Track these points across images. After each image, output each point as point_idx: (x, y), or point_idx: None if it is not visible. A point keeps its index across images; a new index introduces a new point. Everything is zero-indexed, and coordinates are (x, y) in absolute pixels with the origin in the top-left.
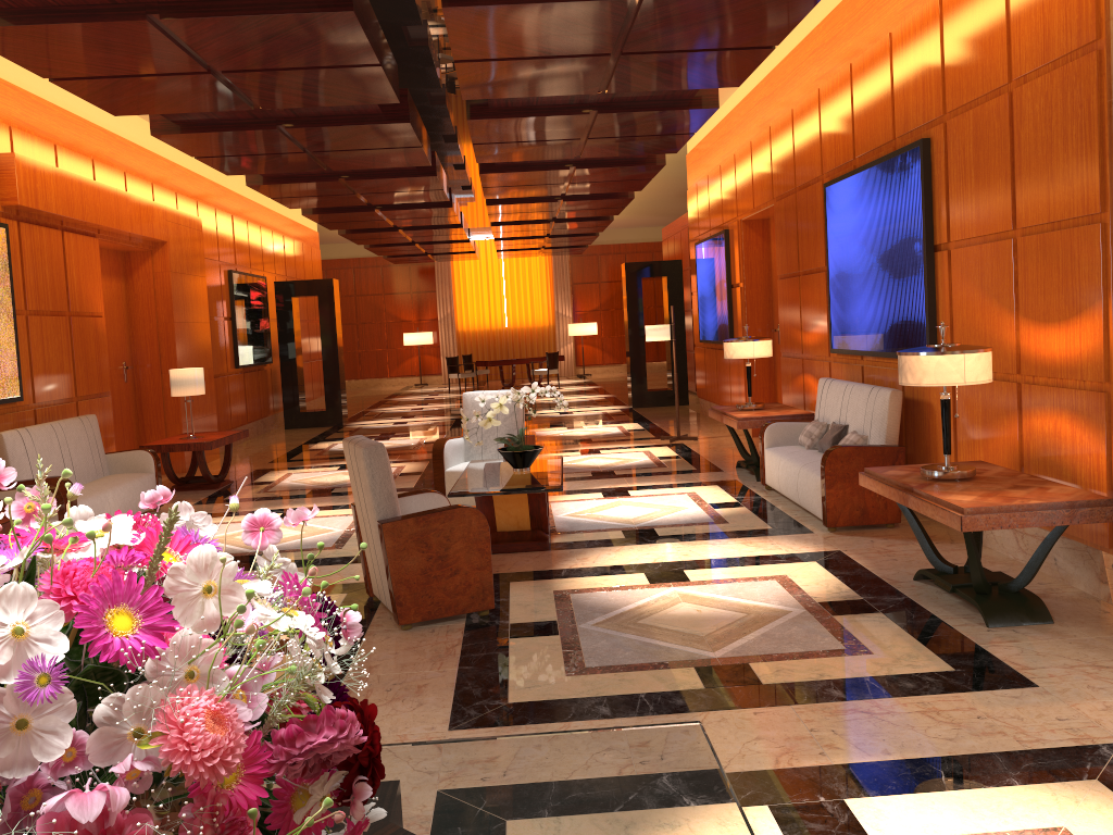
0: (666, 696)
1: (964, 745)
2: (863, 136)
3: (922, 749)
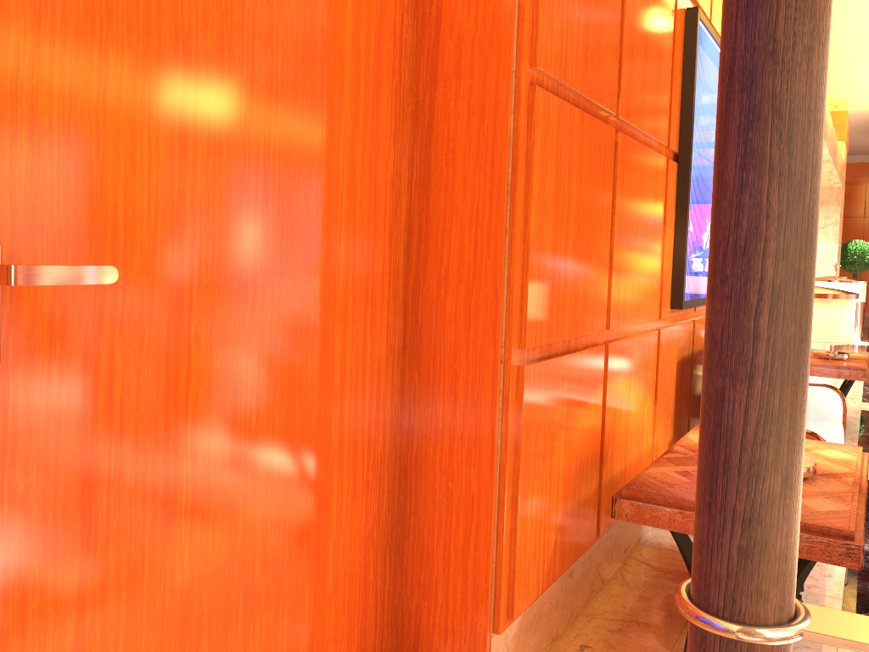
0: None
1: None
2: (718, 8)
3: None
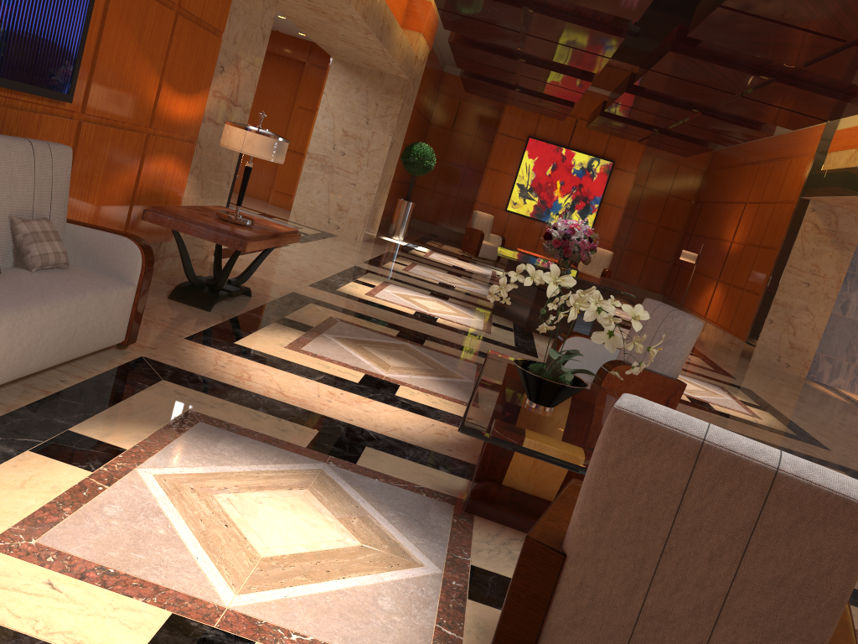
0: (445, 344)
1: (356, 302)
2: None
3: (372, 307)
